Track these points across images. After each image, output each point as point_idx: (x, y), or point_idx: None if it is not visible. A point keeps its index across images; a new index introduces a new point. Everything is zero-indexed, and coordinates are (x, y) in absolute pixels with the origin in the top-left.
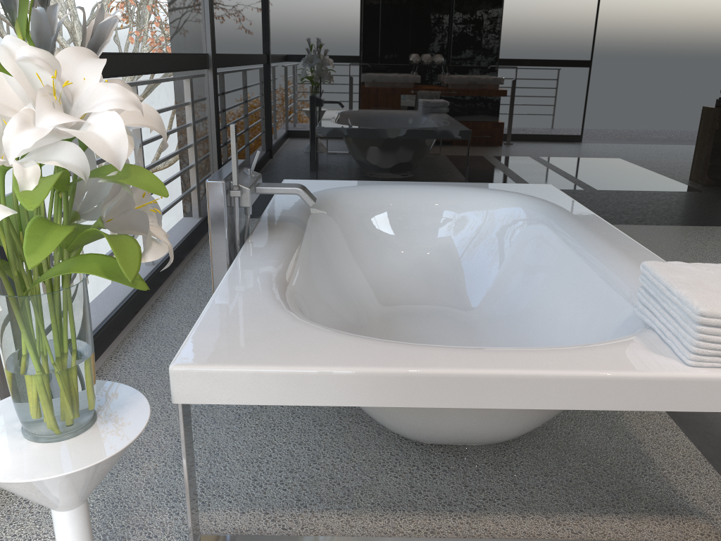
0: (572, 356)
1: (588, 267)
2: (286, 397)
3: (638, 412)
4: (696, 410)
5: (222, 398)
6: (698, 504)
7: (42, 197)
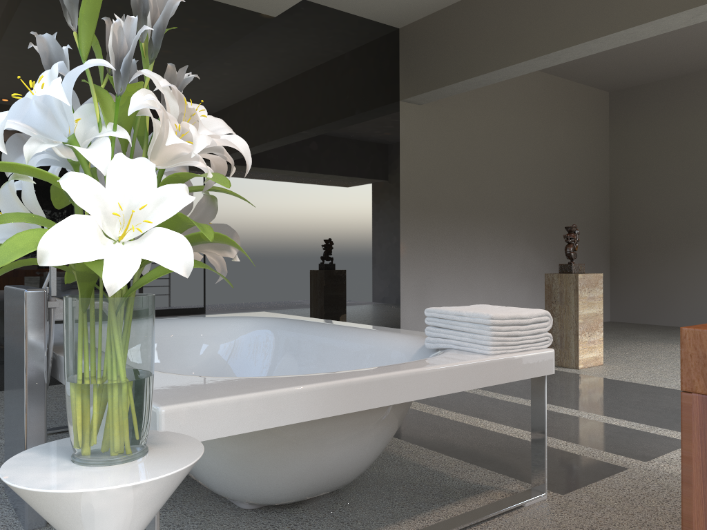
0: (429, 361)
1: (353, 345)
2: (262, 421)
3: (409, 452)
4: (502, 382)
5: (208, 433)
6: (486, 484)
7: (227, 181)
